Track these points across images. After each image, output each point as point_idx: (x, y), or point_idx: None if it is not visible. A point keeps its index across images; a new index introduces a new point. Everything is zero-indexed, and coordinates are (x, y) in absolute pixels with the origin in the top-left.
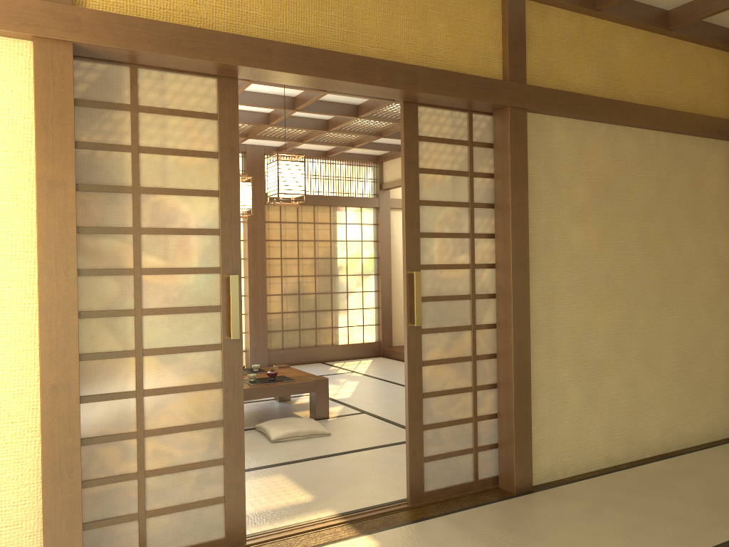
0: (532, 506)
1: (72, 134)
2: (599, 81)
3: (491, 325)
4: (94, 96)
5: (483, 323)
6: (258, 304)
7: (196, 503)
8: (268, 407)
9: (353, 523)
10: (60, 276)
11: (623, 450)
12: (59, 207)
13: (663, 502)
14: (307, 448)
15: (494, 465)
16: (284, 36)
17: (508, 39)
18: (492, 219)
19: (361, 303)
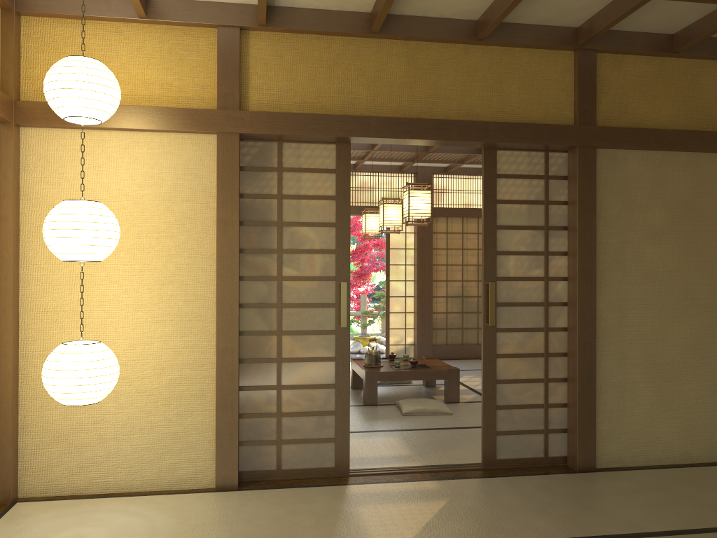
0: (583, 480)
1: (238, 191)
2: (680, 114)
3: (564, 329)
4: (254, 163)
5: (556, 326)
6: (424, 304)
7: (315, 439)
8: (414, 390)
9: (431, 473)
10: (229, 281)
11: (702, 450)
12: (229, 237)
13: (709, 493)
14: (428, 422)
15: (564, 446)
16: (382, 111)
17: (578, 90)
18: (566, 239)
19: None
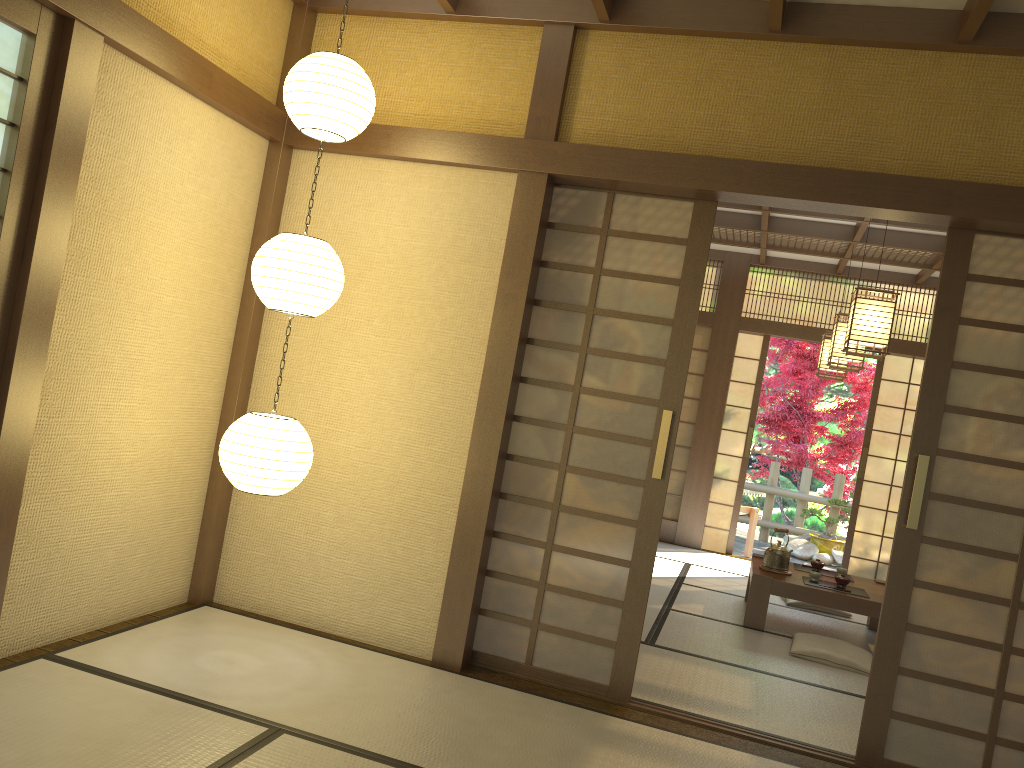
0: None
1: (532, 255)
2: None
3: None
4: (570, 220)
5: None
6: None
7: (587, 636)
8: (845, 629)
9: (759, 743)
10: (498, 378)
11: None
12: (509, 318)
13: None
14: (823, 675)
15: None
16: (770, 154)
17: None
18: None
19: None
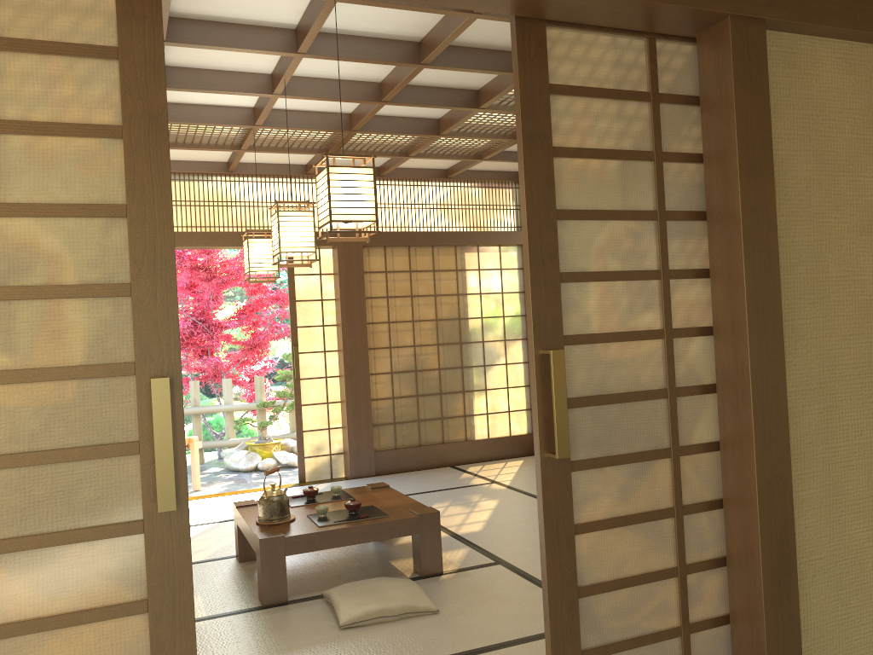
0: None
1: None
2: None
3: (710, 446)
4: None
5: (694, 441)
6: (357, 387)
7: None
8: (356, 551)
9: None
10: None
11: None
12: None
13: None
14: (395, 643)
15: None
16: None
17: None
18: (702, 240)
19: (504, 380)
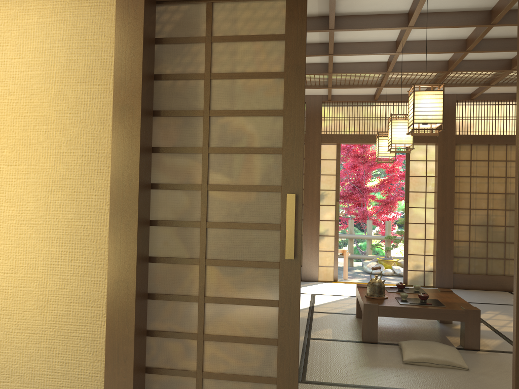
0: None
1: (141, 65)
2: None
3: None
4: (176, 34)
5: None
6: (445, 232)
7: None
8: (426, 326)
9: None
10: (126, 188)
11: None
12: (128, 128)
13: None
14: (434, 379)
15: None
16: None
17: None
18: None
19: None
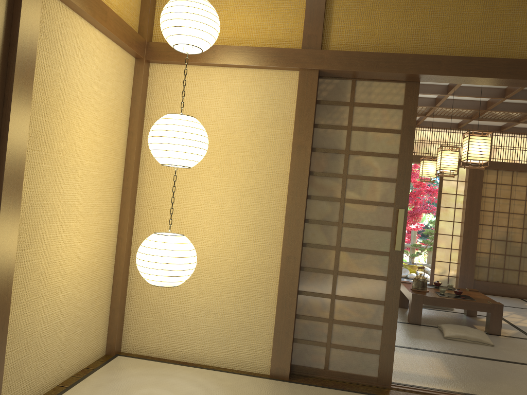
0: None
1: (312, 120)
2: None
3: None
4: (330, 98)
5: None
6: (469, 243)
7: (361, 348)
8: (456, 317)
9: None
10: (297, 197)
11: None
12: (301, 160)
13: None
14: (469, 349)
15: None
16: (454, 51)
17: None
18: None
19: None
